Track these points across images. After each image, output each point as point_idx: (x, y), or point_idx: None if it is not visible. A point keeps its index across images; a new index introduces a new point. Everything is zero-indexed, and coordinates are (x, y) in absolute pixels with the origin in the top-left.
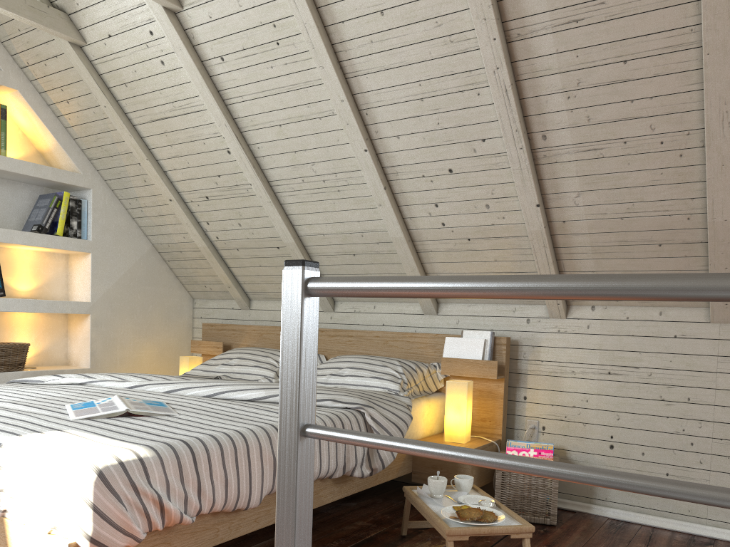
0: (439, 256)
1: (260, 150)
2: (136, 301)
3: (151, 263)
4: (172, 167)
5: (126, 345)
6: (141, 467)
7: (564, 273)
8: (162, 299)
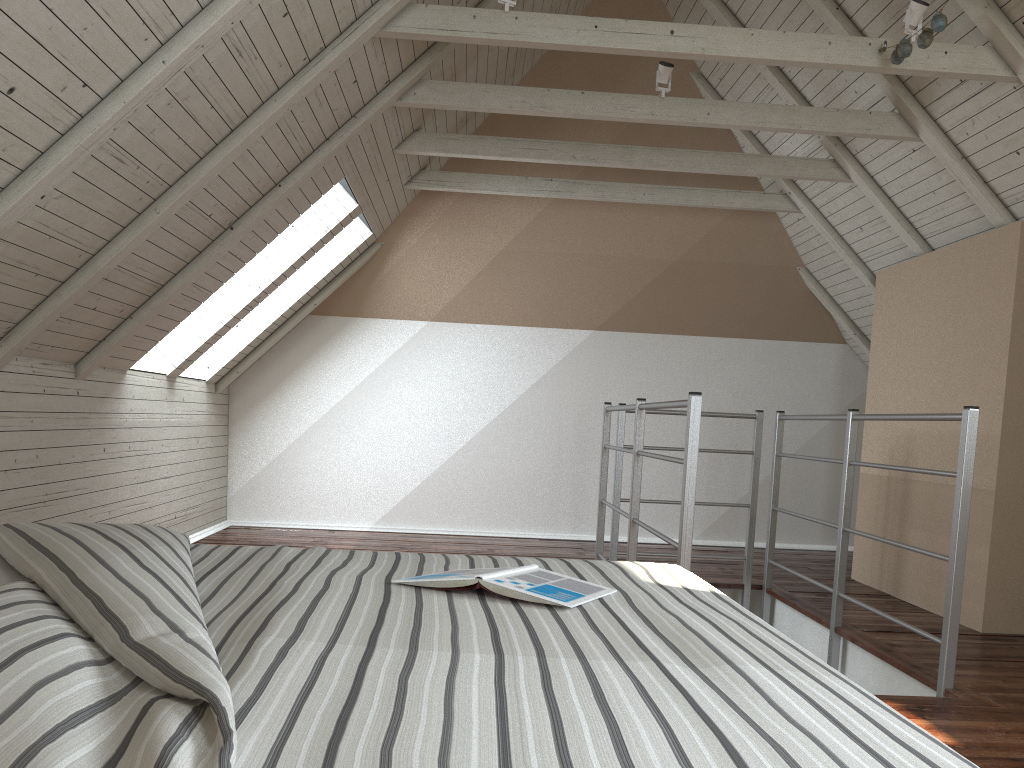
0: None
1: None
2: None
3: None
4: None
5: None
6: None
7: None
8: None
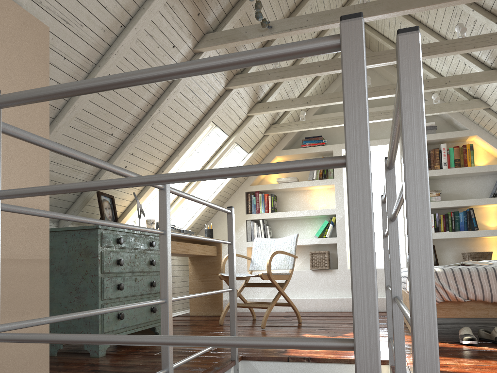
0: None
1: None
2: None
3: None
4: None
5: None
6: (435, 274)
7: None
8: None
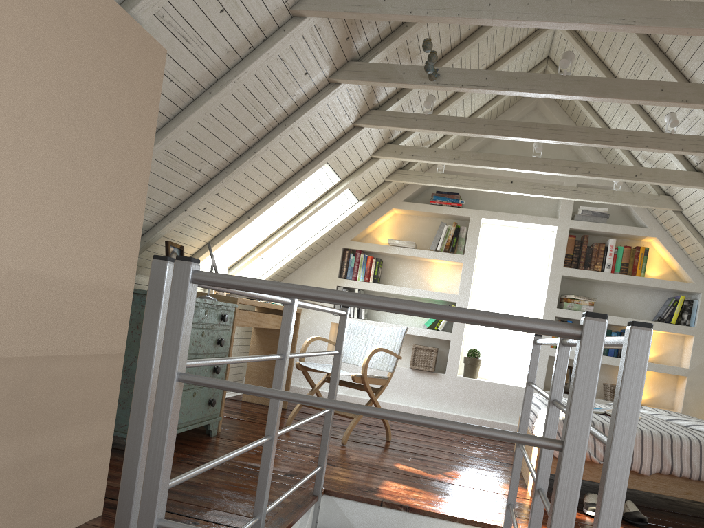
0: None
1: None
2: None
3: None
4: None
5: None
6: None
7: None
8: None
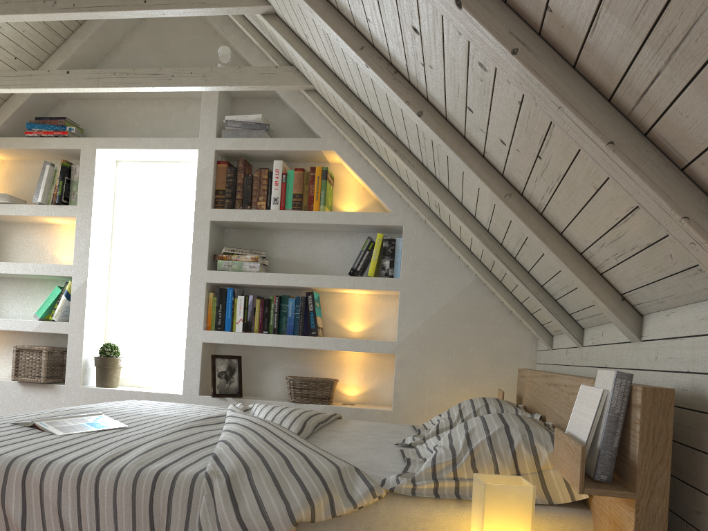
0: (557, 212)
1: (390, 126)
2: (452, 341)
3: (474, 297)
4: (406, 180)
5: (437, 389)
6: None
7: (693, 168)
8: (489, 339)
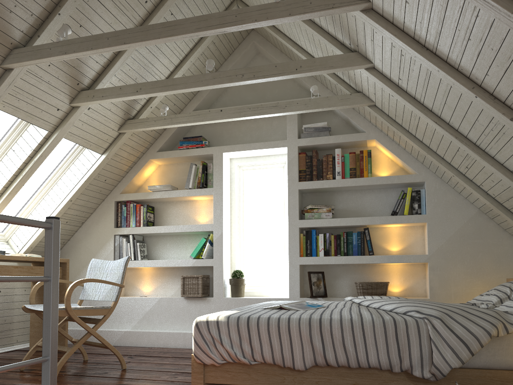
0: None
1: (454, 124)
2: (466, 251)
3: (478, 222)
4: (441, 153)
5: (458, 283)
6: (216, 325)
7: None
8: (491, 248)
